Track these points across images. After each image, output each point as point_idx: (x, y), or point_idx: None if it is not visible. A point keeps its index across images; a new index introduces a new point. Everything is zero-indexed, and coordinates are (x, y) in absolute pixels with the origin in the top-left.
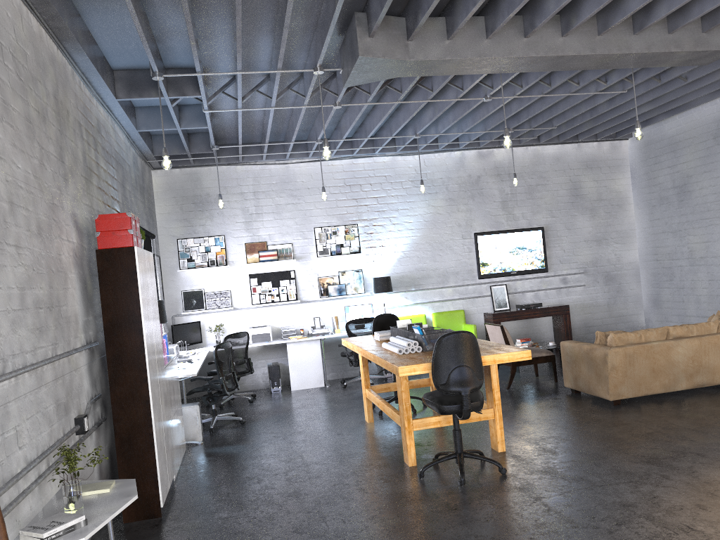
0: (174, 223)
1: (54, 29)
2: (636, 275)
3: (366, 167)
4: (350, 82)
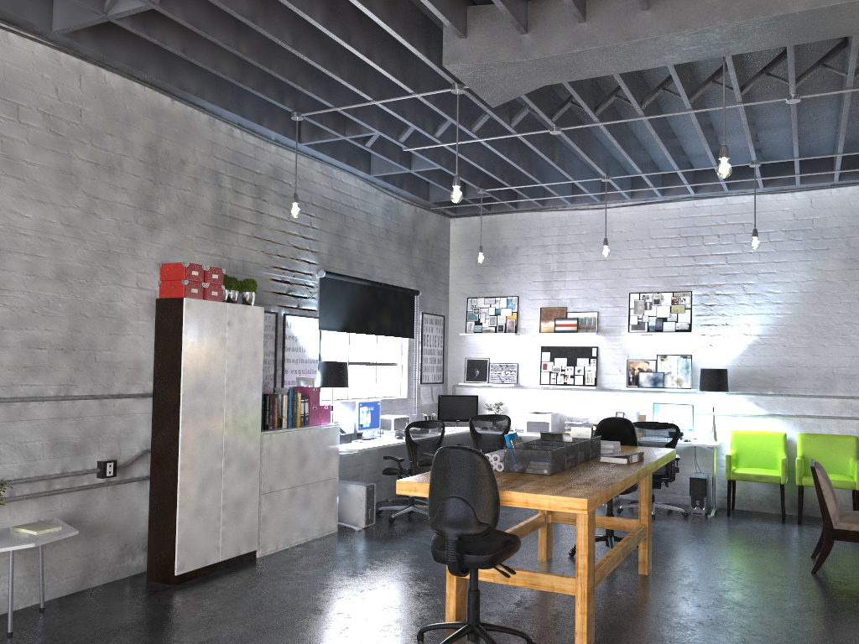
0: (467, 279)
1: (148, 81)
2: None
3: (714, 212)
4: (490, 99)
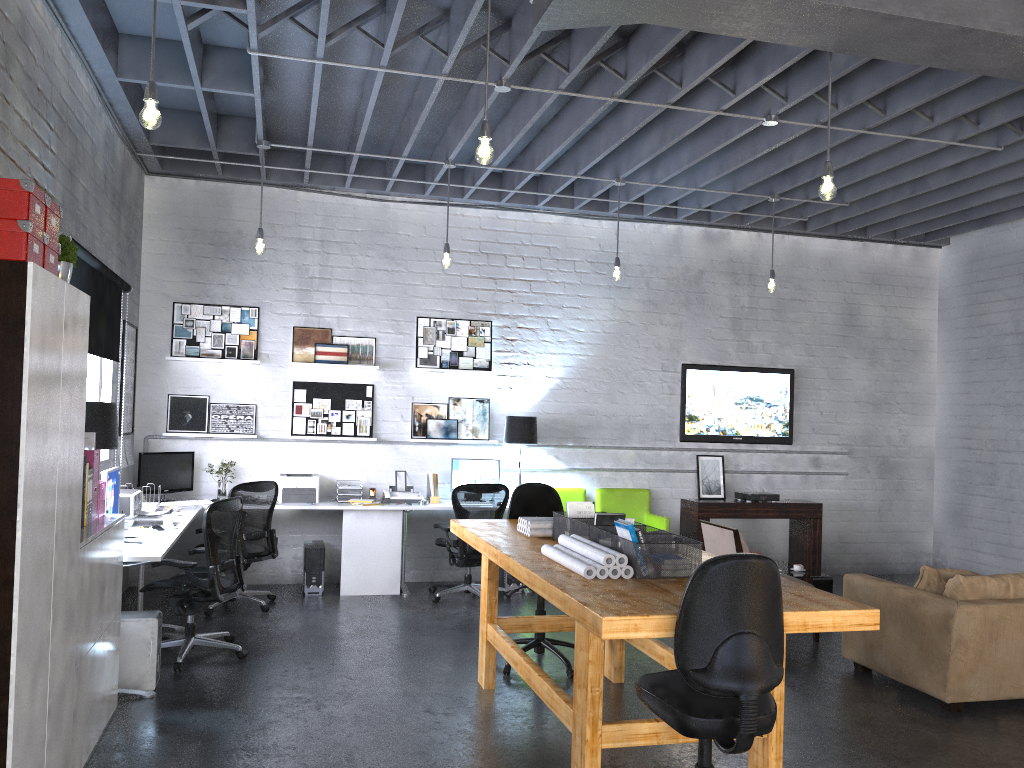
0: (173, 273)
1: None
2: (928, 468)
3: (519, 228)
4: (550, 18)
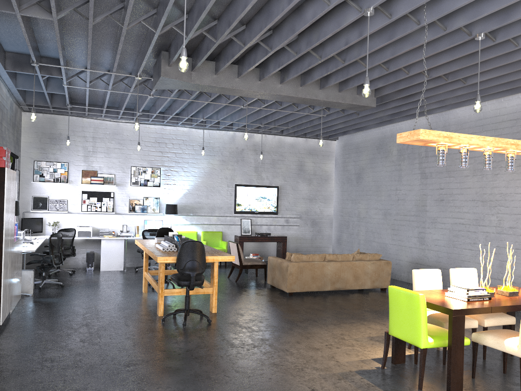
0: (34, 149)
1: None
2: (330, 223)
3: (171, 132)
4: (157, 87)
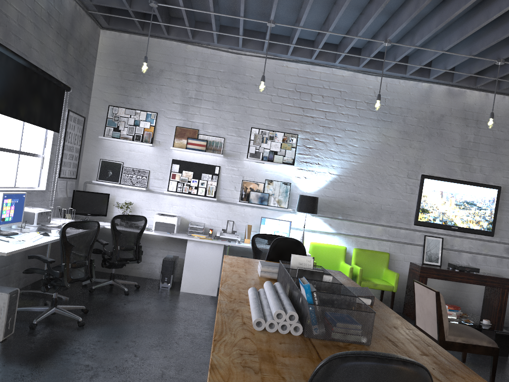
0: (110, 88)
1: None
2: None
3: (322, 77)
4: None
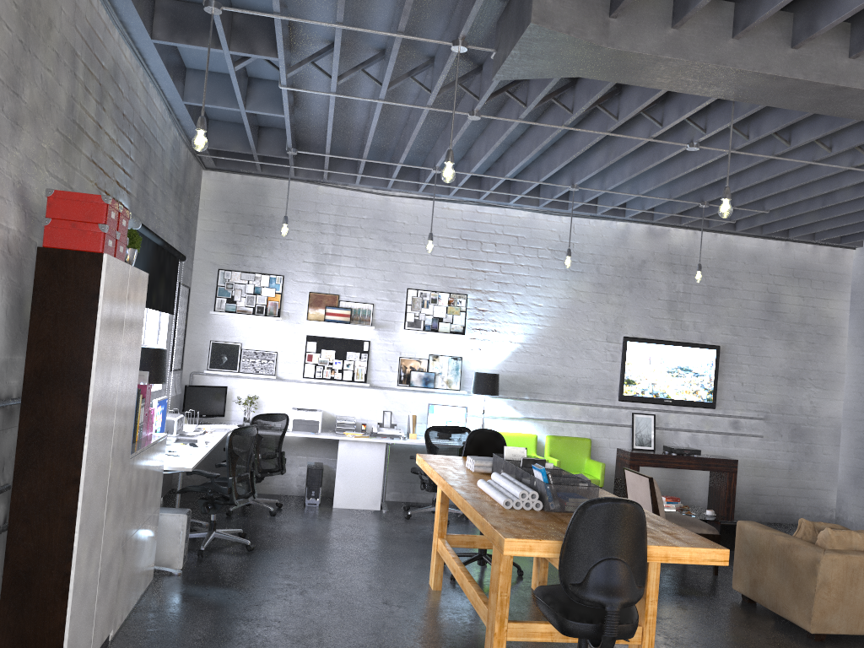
0: (219, 246)
1: None
2: (835, 435)
3: (494, 220)
4: (505, 72)
